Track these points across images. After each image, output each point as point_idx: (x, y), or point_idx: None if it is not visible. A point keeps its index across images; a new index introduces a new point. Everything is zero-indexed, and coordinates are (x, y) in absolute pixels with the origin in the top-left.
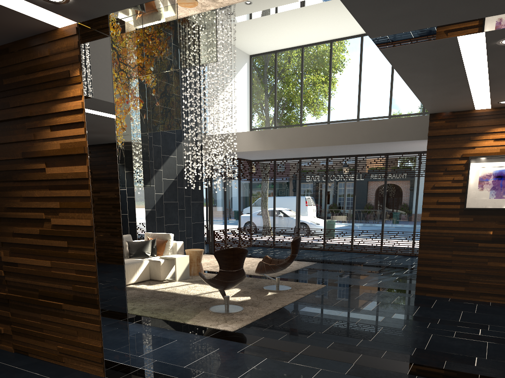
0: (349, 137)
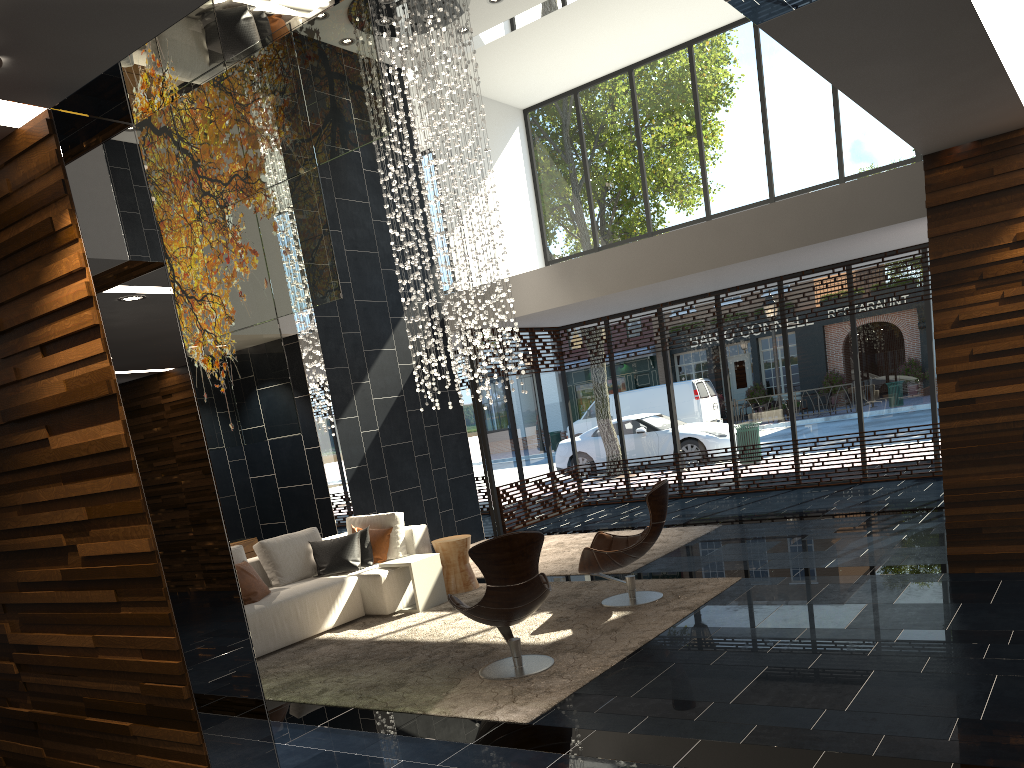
0: (755, 241)
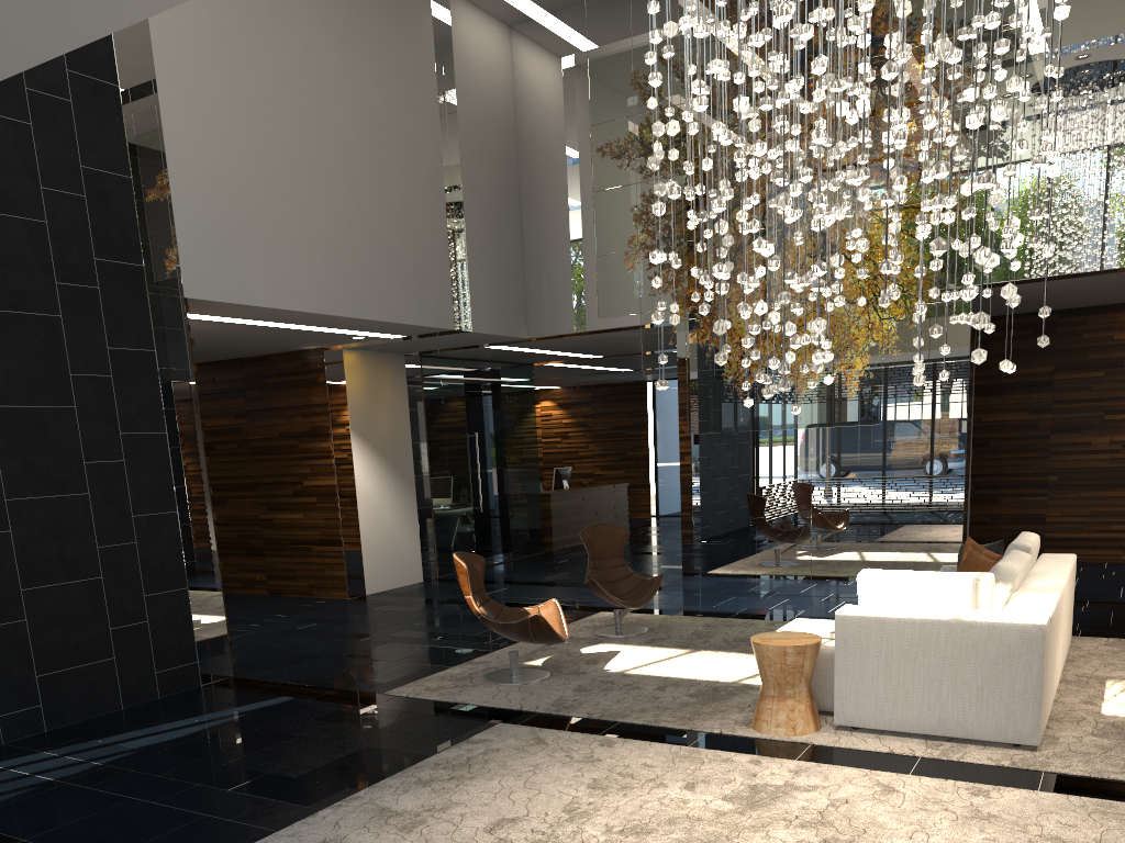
0: None
